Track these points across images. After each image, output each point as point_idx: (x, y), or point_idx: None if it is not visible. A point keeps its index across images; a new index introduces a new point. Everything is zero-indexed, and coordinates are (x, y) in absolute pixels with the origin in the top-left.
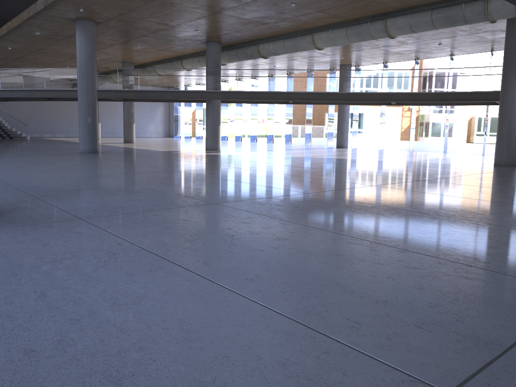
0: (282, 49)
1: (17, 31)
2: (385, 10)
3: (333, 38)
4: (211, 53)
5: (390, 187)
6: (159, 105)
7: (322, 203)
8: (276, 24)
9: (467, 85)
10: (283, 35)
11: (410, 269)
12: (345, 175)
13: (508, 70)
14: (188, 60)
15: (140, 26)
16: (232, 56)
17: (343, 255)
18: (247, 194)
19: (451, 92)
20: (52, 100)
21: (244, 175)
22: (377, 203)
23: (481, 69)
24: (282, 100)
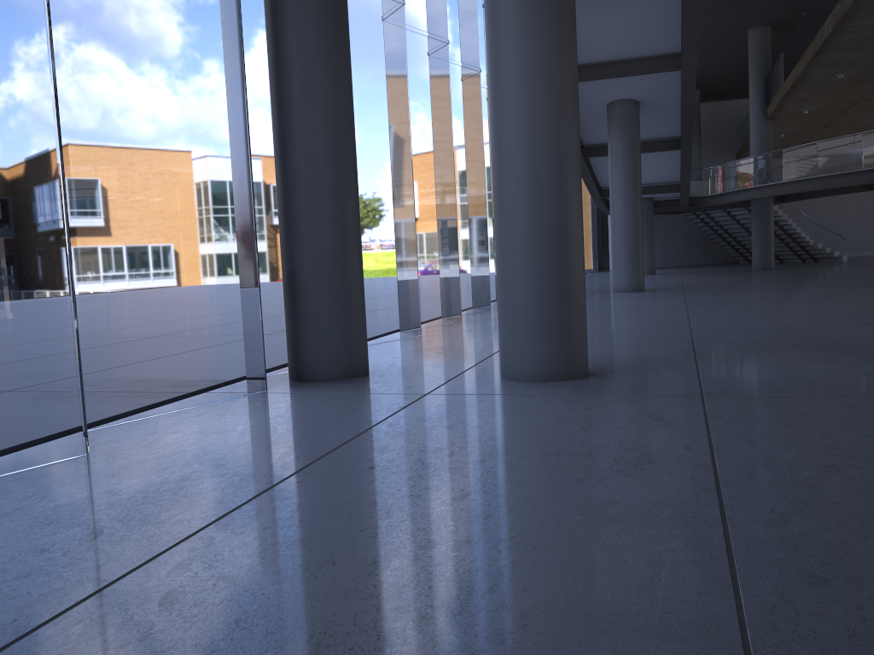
0: None
1: (806, 81)
2: None
3: None
4: None
5: None
6: None
7: None
8: None
9: None
10: None
11: None
12: None
13: None
14: None
15: None
16: None
17: None
18: None
19: None
20: (873, 188)
21: None
22: None
23: None
24: None
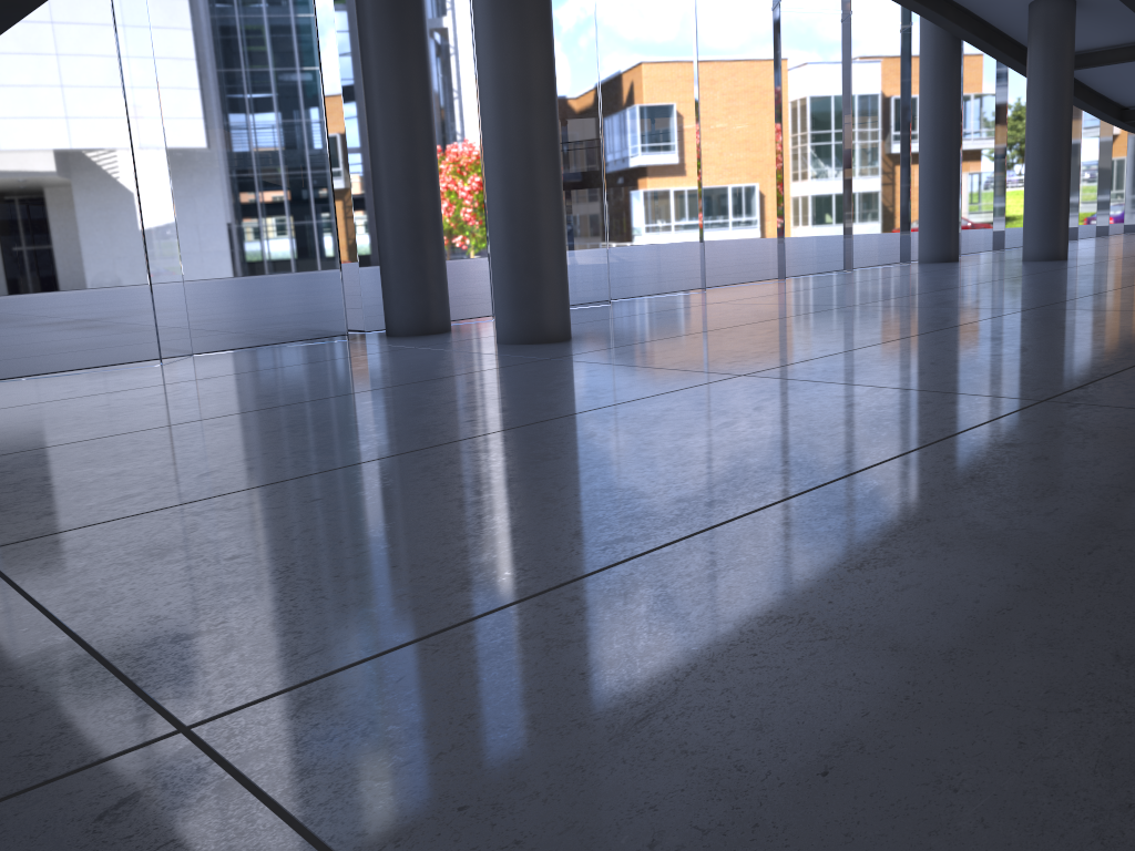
0: None
1: None
2: None
3: None
4: None
5: None
6: None
7: (854, 418)
8: None
9: None
10: None
11: (201, 472)
12: None
13: None
14: None
15: None
16: None
17: (303, 446)
18: (908, 375)
19: None
20: None
21: None
22: (946, 455)
23: None
24: None
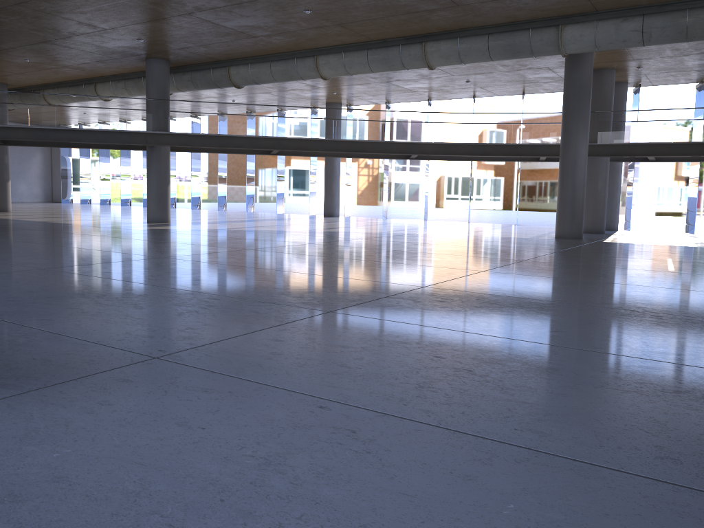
0: (268, 75)
1: None
2: (426, 30)
3: (347, 64)
4: (155, 76)
5: (507, 272)
6: (35, 152)
7: (477, 302)
8: (267, 39)
9: (510, 135)
10: (270, 56)
11: None
12: (416, 256)
13: (571, 118)
14: (106, 84)
15: (46, 25)
16: (185, 82)
17: (686, 391)
18: (346, 293)
19: (491, 144)
20: None
21: (281, 261)
22: (544, 298)
23: (527, 116)
24: (268, 149)
